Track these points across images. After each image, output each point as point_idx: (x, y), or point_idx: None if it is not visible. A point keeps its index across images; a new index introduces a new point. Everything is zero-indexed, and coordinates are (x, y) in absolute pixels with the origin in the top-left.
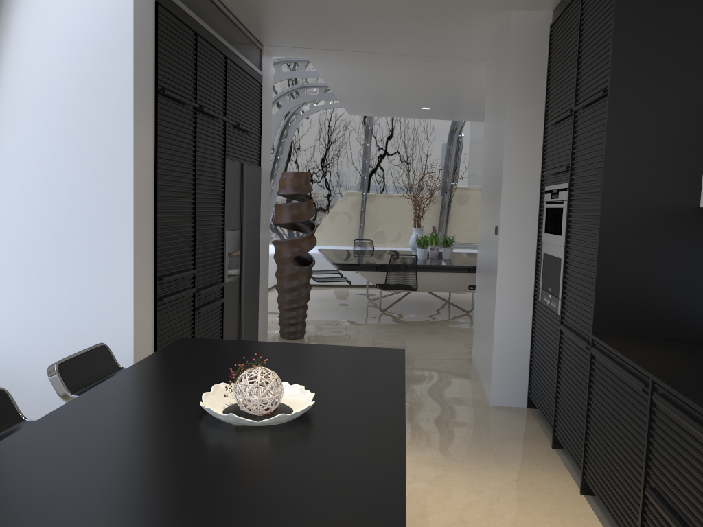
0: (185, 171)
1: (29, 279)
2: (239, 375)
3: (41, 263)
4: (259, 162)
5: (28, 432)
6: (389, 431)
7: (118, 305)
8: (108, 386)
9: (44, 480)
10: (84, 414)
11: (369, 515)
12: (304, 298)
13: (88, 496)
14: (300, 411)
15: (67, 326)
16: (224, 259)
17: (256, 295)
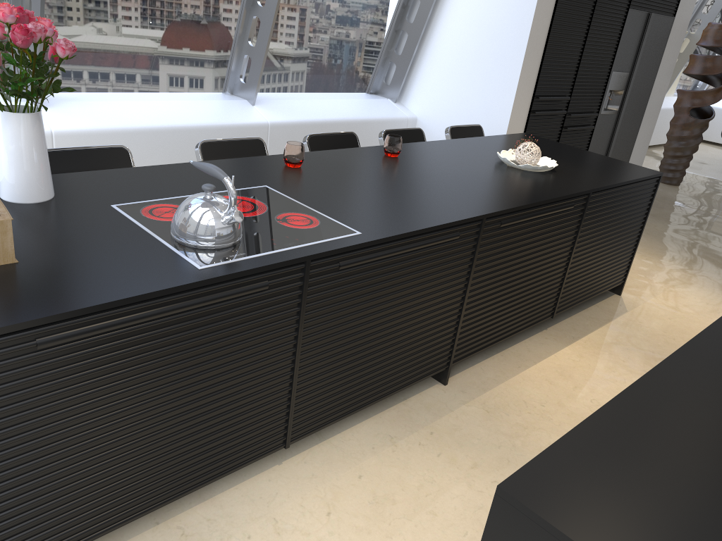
0: (580, 18)
1: (458, 82)
2: (520, 144)
3: (466, 72)
4: (674, 13)
5: (422, 143)
6: (579, 188)
7: (502, 109)
8: (466, 140)
9: (420, 155)
10: (447, 145)
11: (525, 196)
12: (689, 150)
13: (431, 162)
14: (539, 167)
15: (471, 117)
16: (604, 94)
17: (634, 133)
